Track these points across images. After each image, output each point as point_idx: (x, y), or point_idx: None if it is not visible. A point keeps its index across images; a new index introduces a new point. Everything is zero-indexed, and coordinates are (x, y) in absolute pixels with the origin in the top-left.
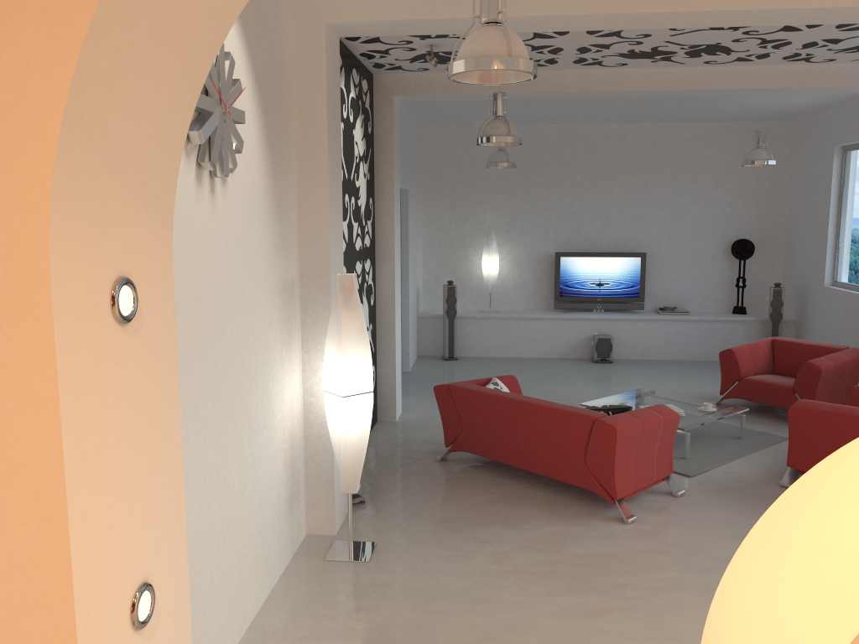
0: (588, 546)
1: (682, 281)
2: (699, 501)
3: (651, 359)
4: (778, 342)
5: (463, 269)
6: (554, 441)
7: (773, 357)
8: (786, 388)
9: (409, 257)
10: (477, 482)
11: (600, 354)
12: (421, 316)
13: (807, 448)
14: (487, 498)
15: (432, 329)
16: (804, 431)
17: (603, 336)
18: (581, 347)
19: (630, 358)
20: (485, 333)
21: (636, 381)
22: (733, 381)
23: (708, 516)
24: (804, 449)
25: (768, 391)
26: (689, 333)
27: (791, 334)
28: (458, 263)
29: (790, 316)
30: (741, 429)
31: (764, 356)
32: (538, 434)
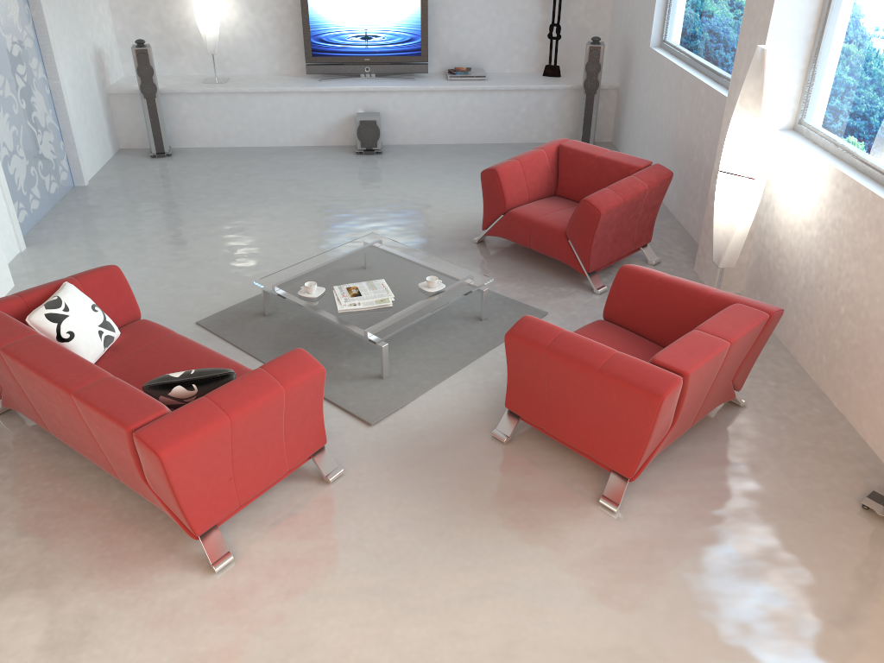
0: (116, 653)
1: (480, 29)
2: (357, 493)
3: (436, 143)
4: (565, 151)
5: (173, 15)
6: (100, 440)
7: (558, 172)
8: (558, 232)
9: (46, 12)
10: (28, 472)
11: (364, 143)
12: (111, 93)
13: (529, 390)
14: (19, 519)
15: (132, 110)
16: (525, 368)
17: (368, 117)
18: (344, 130)
19: (408, 143)
20: (209, 114)
21: (394, 194)
22: (497, 214)
23: (353, 536)
24: (525, 391)
25: (537, 234)
26: (484, 107)
27: (612, 105)
28: (163, 6)
29: (614, 80)
30: (483, 308)
31: (544, 173)
32: (79, 425)
